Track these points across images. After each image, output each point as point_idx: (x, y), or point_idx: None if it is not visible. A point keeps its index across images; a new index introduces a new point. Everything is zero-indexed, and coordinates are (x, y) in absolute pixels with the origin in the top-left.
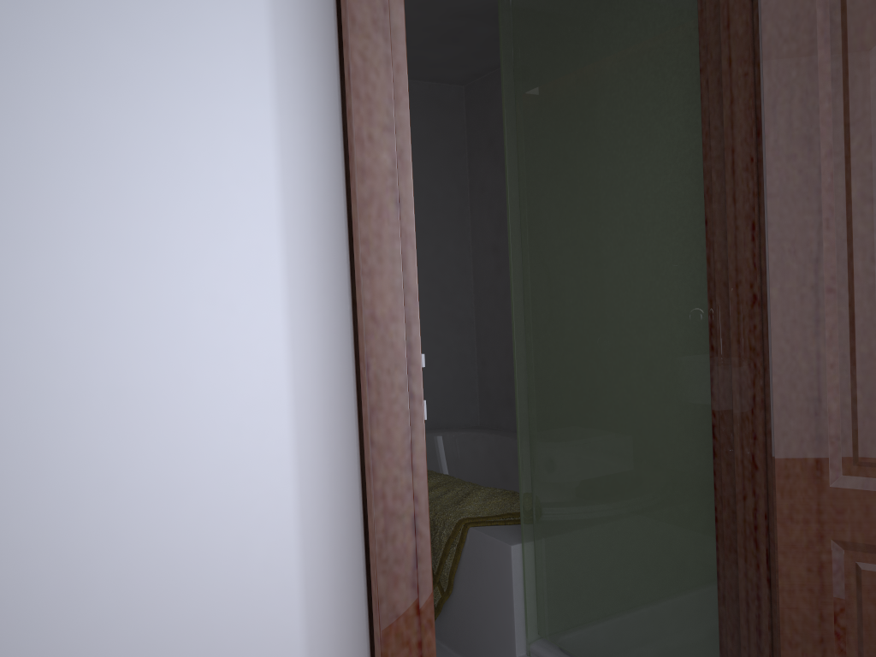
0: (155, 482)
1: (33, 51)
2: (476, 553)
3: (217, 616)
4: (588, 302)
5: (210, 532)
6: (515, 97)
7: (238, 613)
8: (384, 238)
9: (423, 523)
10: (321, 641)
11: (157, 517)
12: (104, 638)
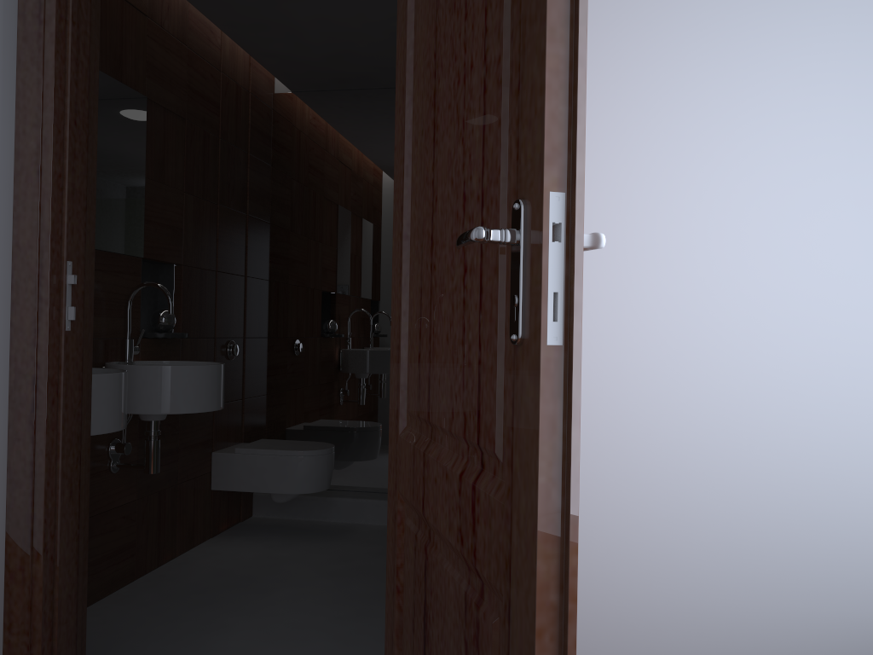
0: None
1: None
2: None
3: None
4: None
5: None
6: None
7: None
8: (28, 195)
9: (42, 383)
10: (0, 448)
11: None
12: None
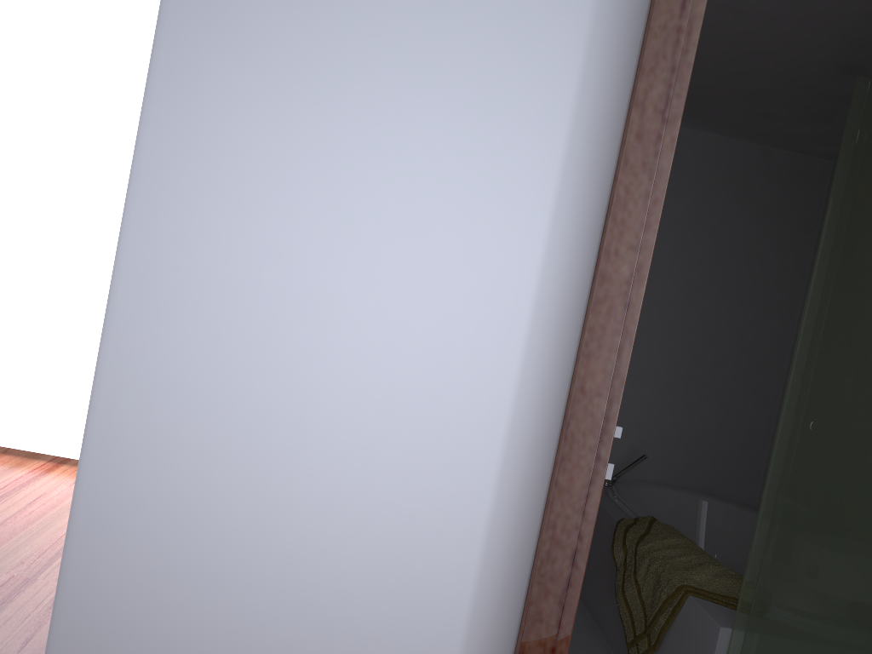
0: (399, 459)
1: (399, 160)
2: (688, 622)
3: (415, 565)
4: (858, 421)
5: (425, 506)
6: (843, 201)
7: (429, 570)
8: (607, 331)
9: (581, 558)
10: (482, 615)
11: (394, 483)
12: (342, 549)
